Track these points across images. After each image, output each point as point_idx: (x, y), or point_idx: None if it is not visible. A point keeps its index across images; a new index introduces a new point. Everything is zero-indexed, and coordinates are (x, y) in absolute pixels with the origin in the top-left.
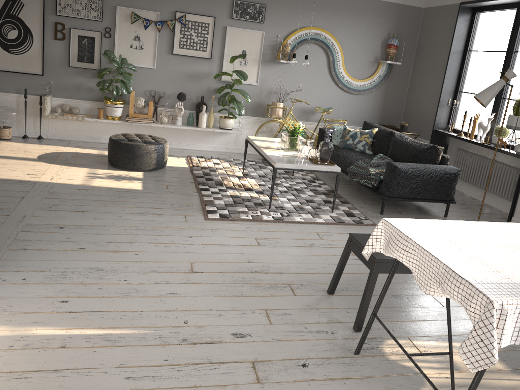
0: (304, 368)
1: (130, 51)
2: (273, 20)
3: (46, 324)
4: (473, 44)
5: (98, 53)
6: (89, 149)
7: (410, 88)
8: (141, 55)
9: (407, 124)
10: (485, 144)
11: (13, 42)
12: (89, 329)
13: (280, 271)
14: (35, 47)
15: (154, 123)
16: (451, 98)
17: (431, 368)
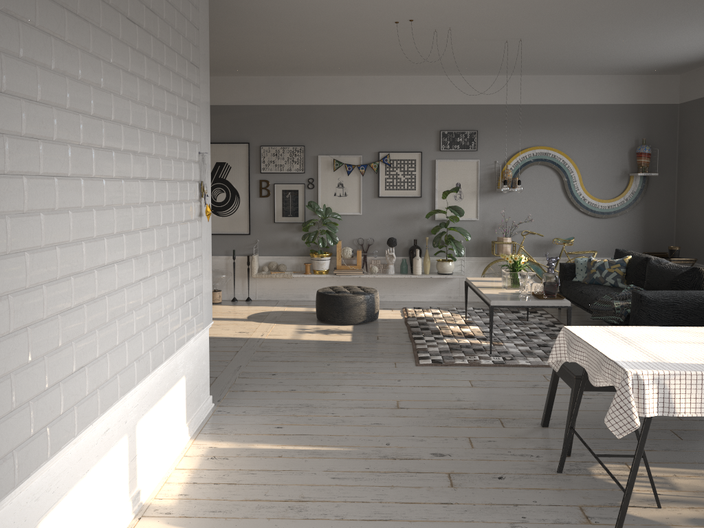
0: (500, 480)
1: (334, 199)
2: (488, 145)
3: (265, 441)
4: None
5: (302, 205)
6: (297, 307)
7: (678, 203)
8: (345, 202)
9: (676, 247)
10: None
11: (222, 204)
12: (301, 446)
13: (492, 408)
14: (242, 207)
15: (363, 274)
16: None
17: (642, 486)
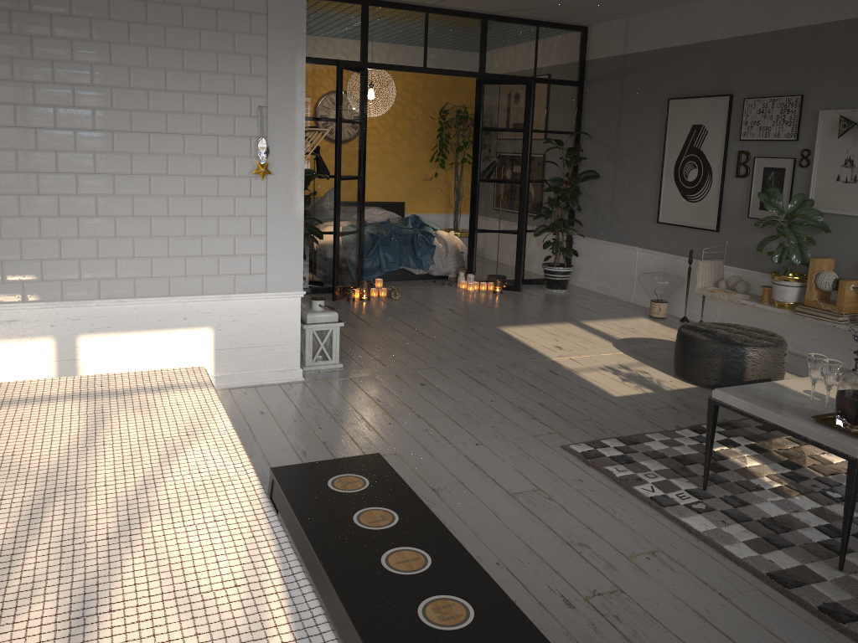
0: None
1: (834, 187)
2: None
3: None
4: None
5: (786, 193)
6: None
7: None
8: (852, 193)
9: None
10: None
11: (692, 185)
12: None
13: None
14: (713, 191)
15: (840, 323)
16: None
17: None
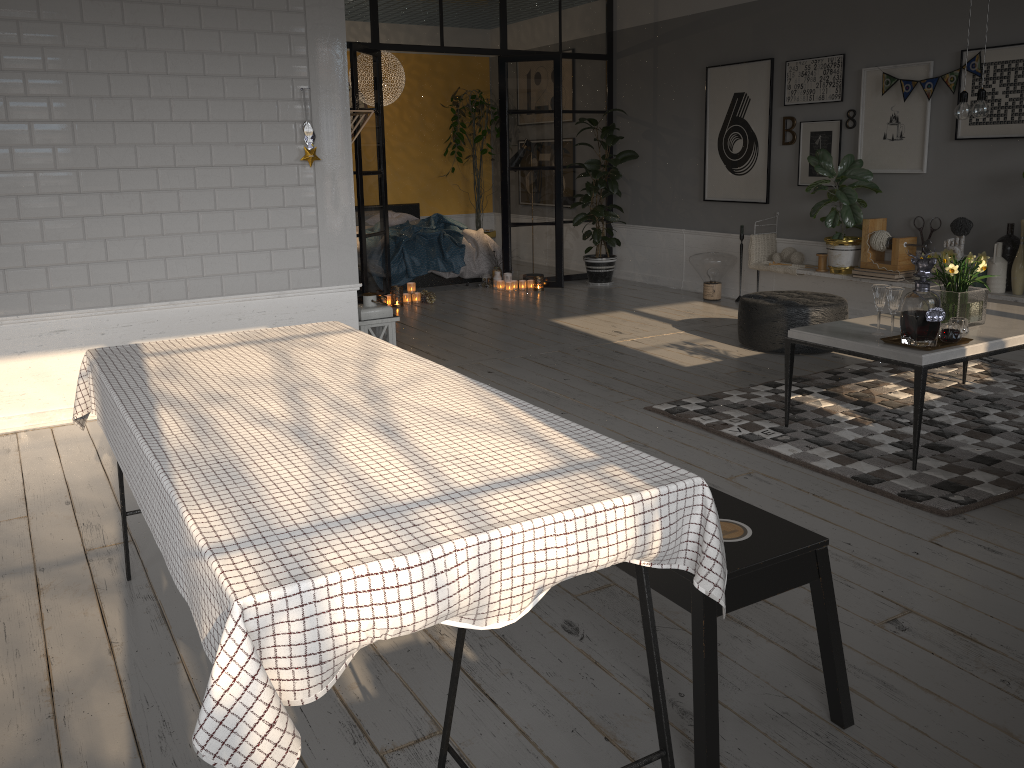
0: None
1: (882, 146)
2: None
3: None
4: None
5: (835, 157)
6: None
7: None
8: (899, 151)
9: None
10: None
11: (737, 157)
12: None
13: None
14: (760, 161)
15: (896, 281)
16: None
17: None
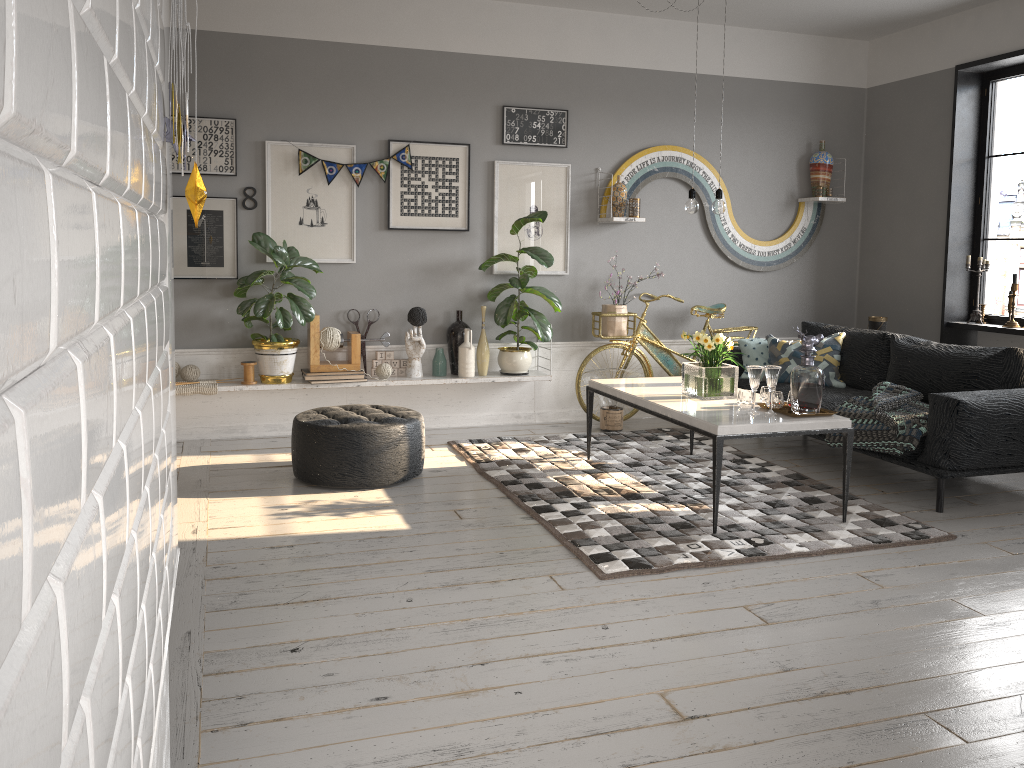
0: None
1: (299, 232)
2: (585, 139)
3: None
4: (993, 144)
5: (231, 242)
6: (232, 454)
7: (865, 248)
8: (323, 238)
9: (883, 318)
10: None
11: None
12: None
13: (874, 682)
14: None
15: (366, 380)
16: (967, 255)
17: None
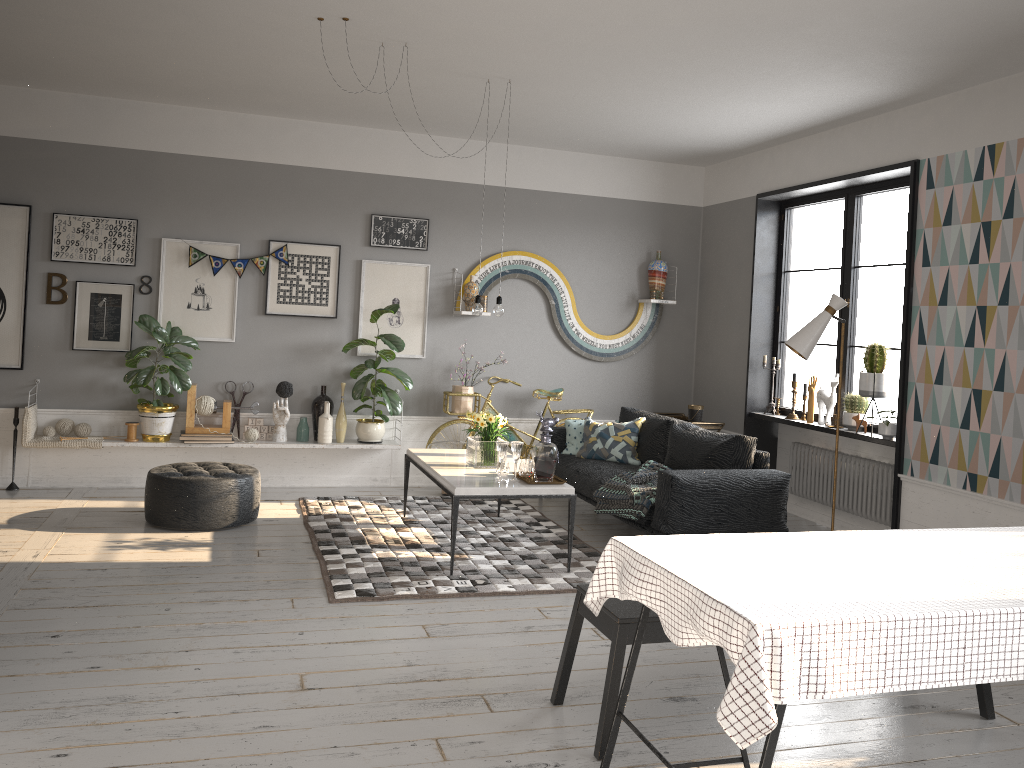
0: None
1: (187, 314)
2: (445, 243)
3: None
4: (789, 261)
5: (127, 321)
6: (108, 499)
7: (699, 344)
8: (208, 320)
9: (699, 406)
10: (832, 428)
11: None
12: None
13: (467, 675)
14: (10, 320)
15: (233, 442)
16: (768, 355)
17: None
